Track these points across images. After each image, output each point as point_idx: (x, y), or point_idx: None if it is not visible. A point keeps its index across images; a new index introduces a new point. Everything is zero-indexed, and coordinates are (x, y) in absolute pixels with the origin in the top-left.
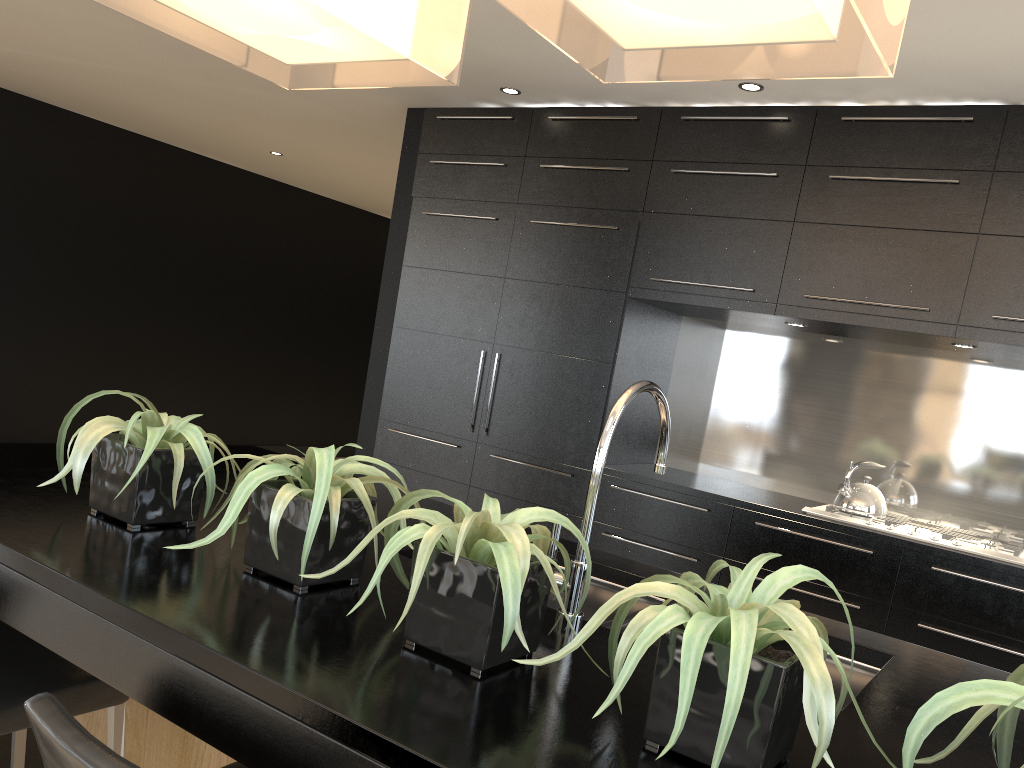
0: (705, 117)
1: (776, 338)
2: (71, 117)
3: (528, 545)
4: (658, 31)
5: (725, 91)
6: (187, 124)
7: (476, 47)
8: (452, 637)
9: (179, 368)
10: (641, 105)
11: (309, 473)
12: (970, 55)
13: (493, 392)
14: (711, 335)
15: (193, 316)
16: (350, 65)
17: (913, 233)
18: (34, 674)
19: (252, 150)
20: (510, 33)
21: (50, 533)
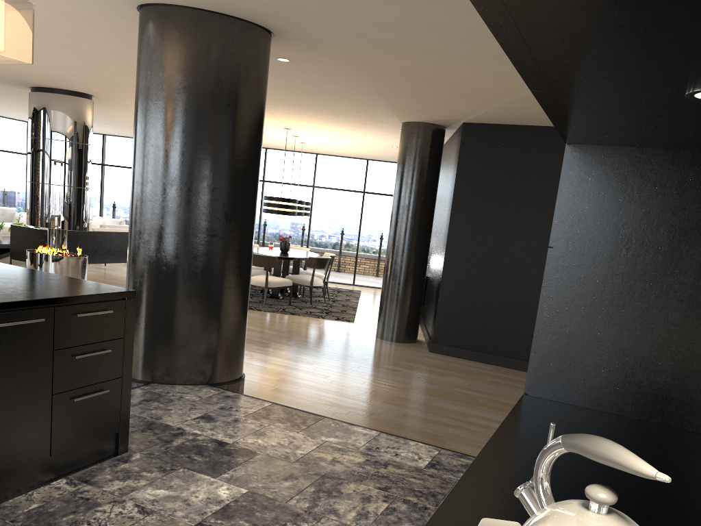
0: None
1: None
2: None
3: None
4: None
5: None
6: None
7: None
8: None
9: None
10: None
11: None
12: None
13: None
14: None
15: None
16: None
17: None
18: None
19: None
20: None
21: None
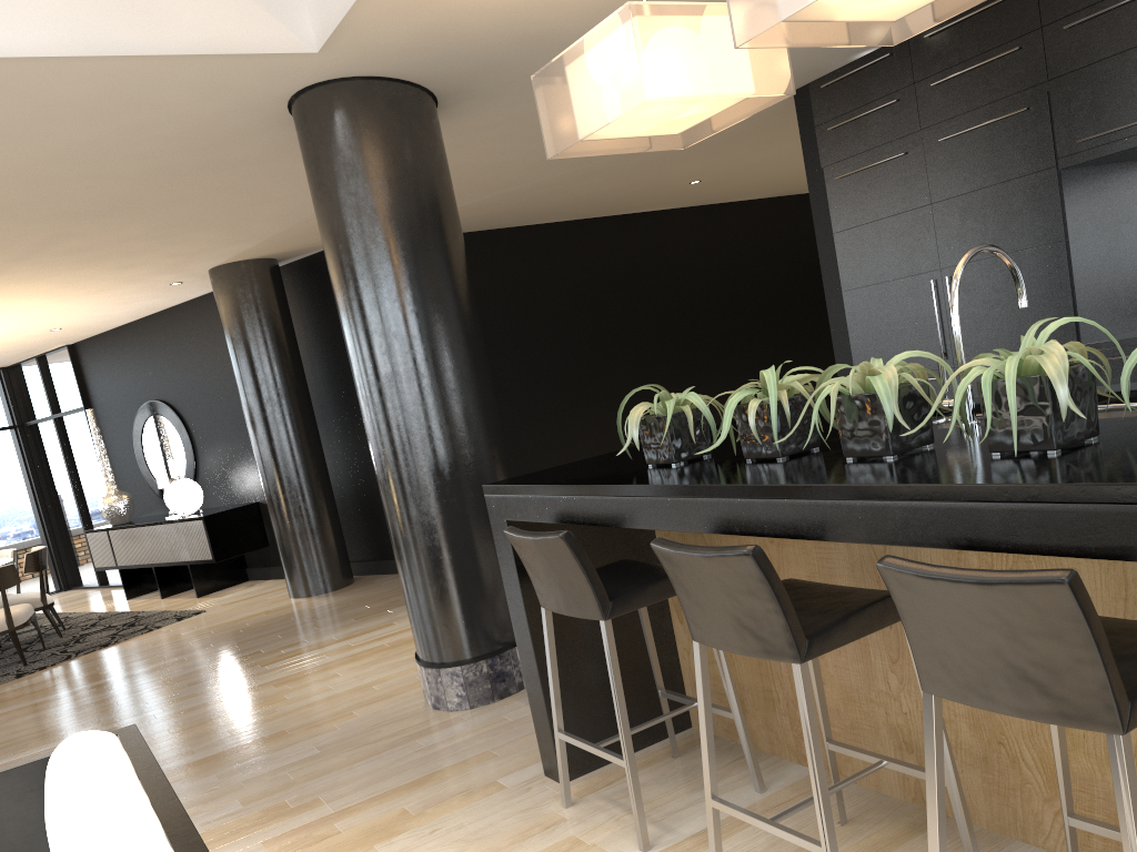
0: None
1: None
2: (527, 230)
3: (895, 371)
4: (907, 4)
5: None
6: (615, 193)
7: None
8: (869, 443)
9: None
10: None
11: (765, 390)
12: None
13: None
14: None
15: (670, 357)
16: (718, 113)
17: None
18: (647, 576)
19: (673, 189)
20: None
21: (631, 477)
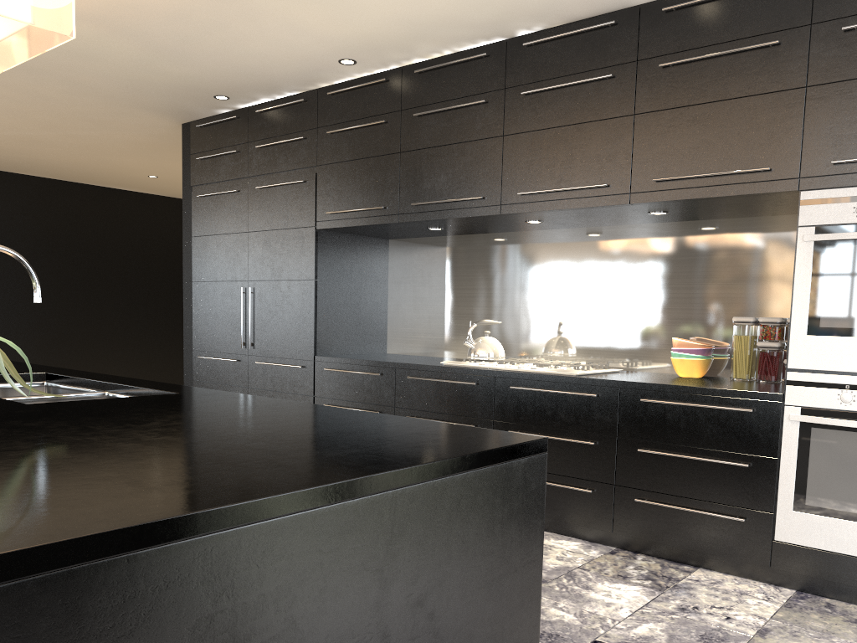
0: (340, 90)
1: (446, 243)
2: (6, 175)
3: None
4: None
5: (338, 68)
6: (79, 166)
7: (164, 71)
8: None
9: (119, 347)
10: (307, 90)
11: None
12: (434, 10)
13: (252, 316)
14: (407, 250)
15: (125, 307)
16: None
17: (467, 144)
18: None
19: (137, 177)
20: (169, 57)
21: None
